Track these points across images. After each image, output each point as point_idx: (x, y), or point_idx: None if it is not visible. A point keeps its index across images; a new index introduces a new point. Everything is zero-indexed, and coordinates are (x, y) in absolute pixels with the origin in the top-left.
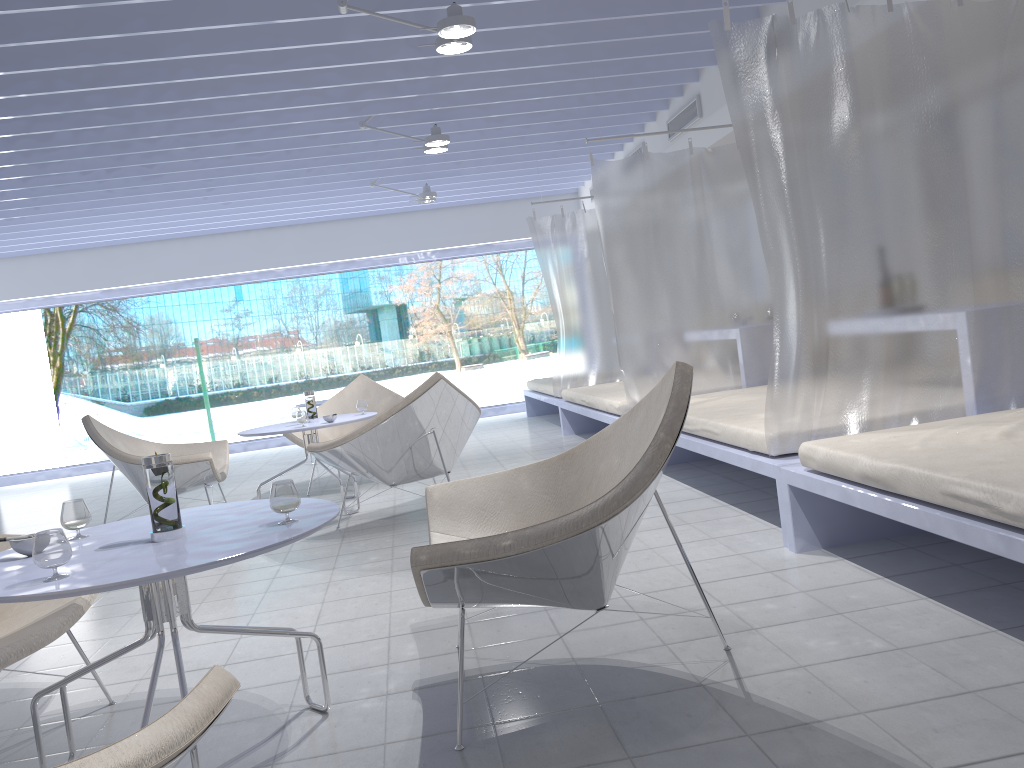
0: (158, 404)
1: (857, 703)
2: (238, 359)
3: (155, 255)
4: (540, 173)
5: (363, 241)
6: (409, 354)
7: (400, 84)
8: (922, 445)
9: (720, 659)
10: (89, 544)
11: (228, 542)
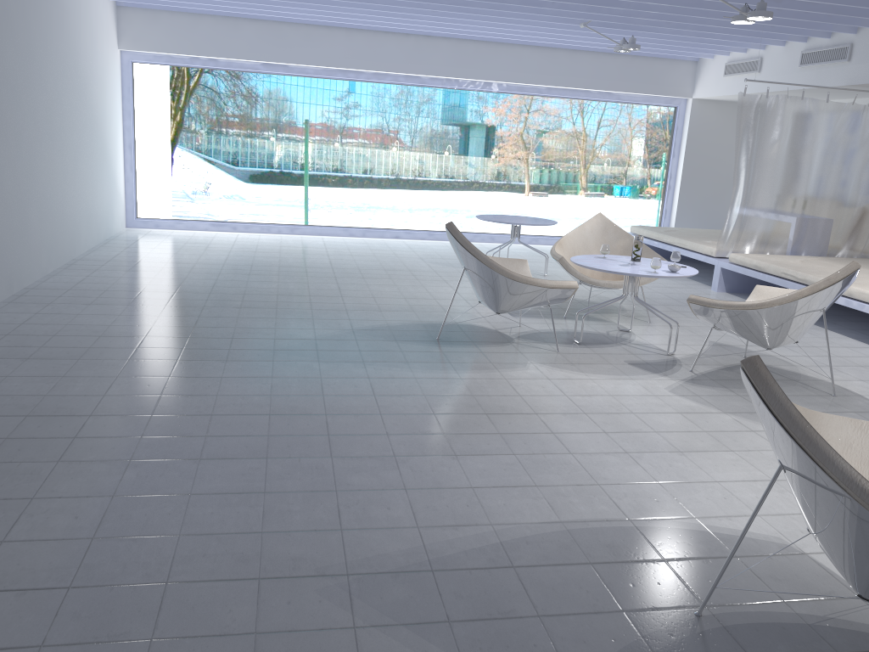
0: (263, 174)
1: None
2: (340, 147)
3: (320, 40)
4: (709, 43)
5: (506, 67)
6: (488, 172)
7: None
8: None
9: None
10: None
11: None
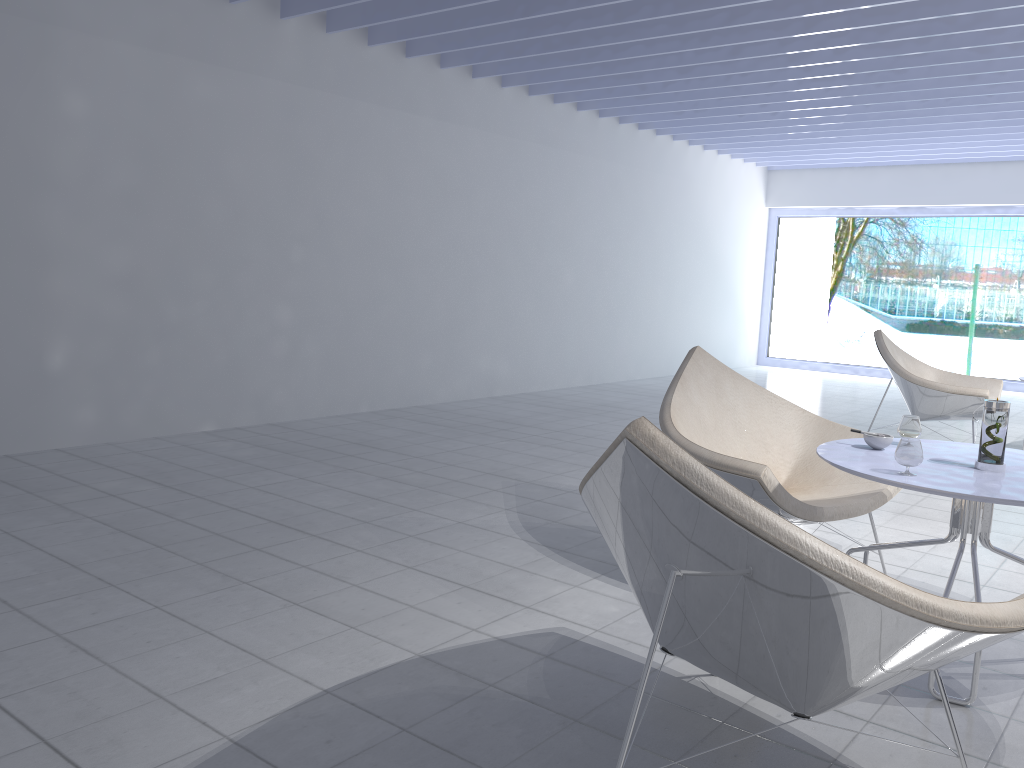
0: (921, 323)
1: None
2: (1017, 293)
3: (960, 177)
4: None
5: None
6: None
7: None
8: None
9: None
10: None
11: None
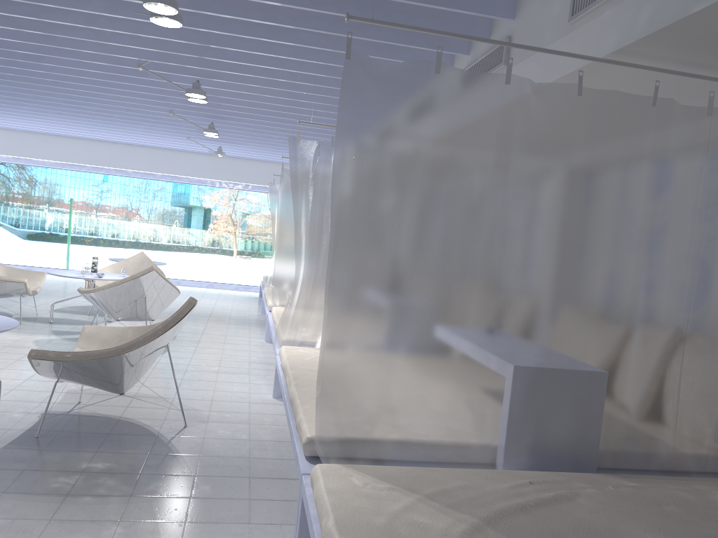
0: (37, 234)
1: (203, 453)
2: (96, 218)
3: (52, 143)
4: None
5: (186, 166)
6: (206, 240)
7: None
8: (312, 358)
9: (177, 429)
10: None
11: None
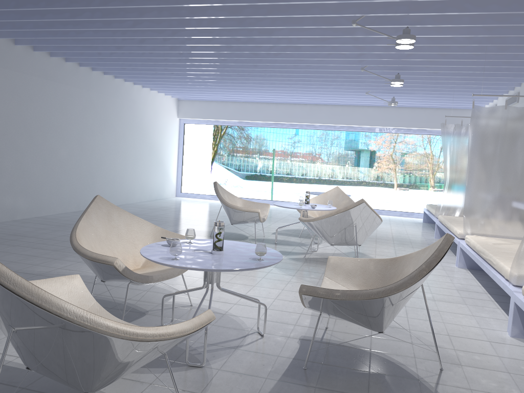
0: (251, 175)
1: None
2: (290, 162)
3: (263, 109)
4: (458, 98)
5: (359, 117)
6: (371, 176)
7: (383, 53)
8: None
9: (435, 372)
10: (191, 247)
11: (235, 262)
